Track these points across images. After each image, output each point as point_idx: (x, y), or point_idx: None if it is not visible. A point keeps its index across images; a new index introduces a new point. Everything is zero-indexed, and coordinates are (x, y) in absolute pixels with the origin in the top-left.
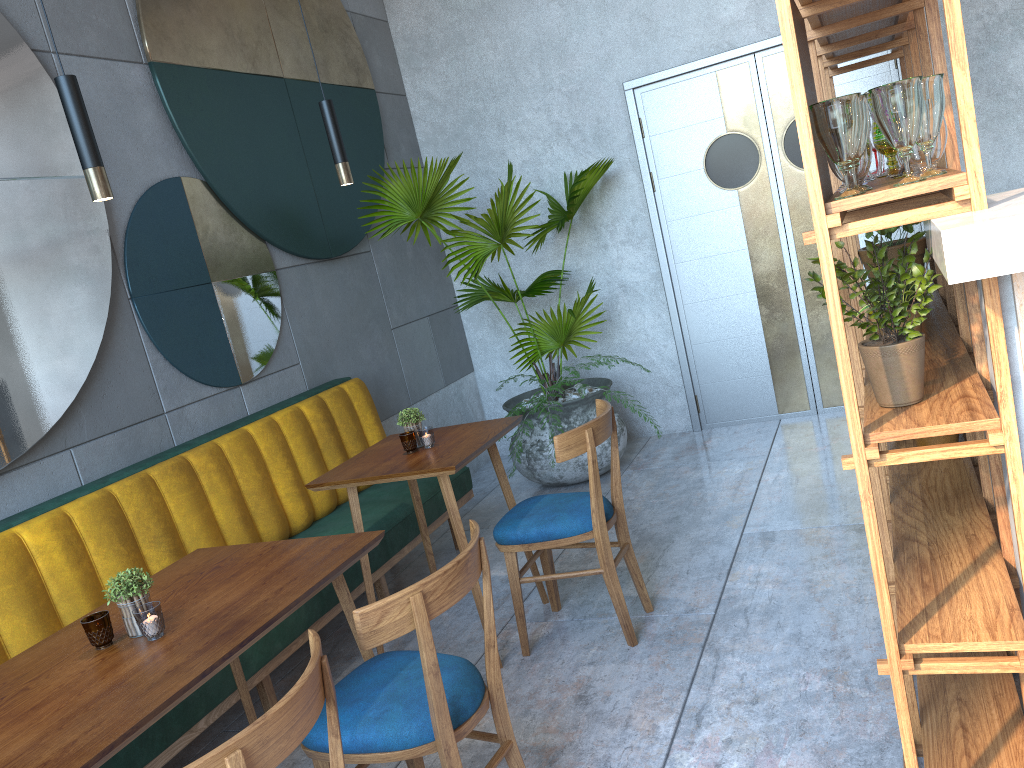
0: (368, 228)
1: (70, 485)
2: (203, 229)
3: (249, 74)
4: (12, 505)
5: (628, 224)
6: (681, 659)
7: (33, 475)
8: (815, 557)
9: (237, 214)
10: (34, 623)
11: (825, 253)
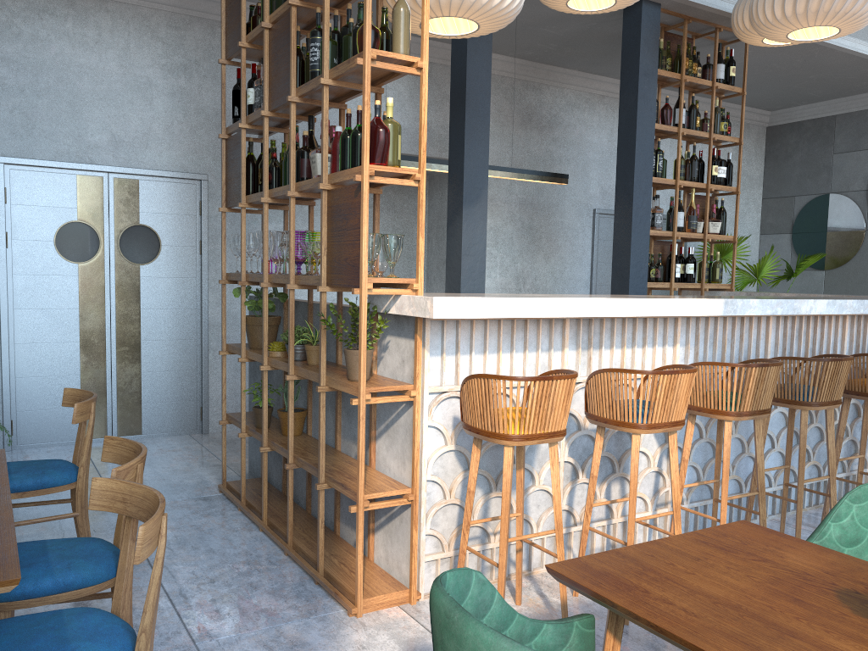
0: None
1: None
2: None
3: None
4: None
5: None
6: (140, 572)
7: None
8: (187, 514)
9: None
10: None
11: (365, 299)
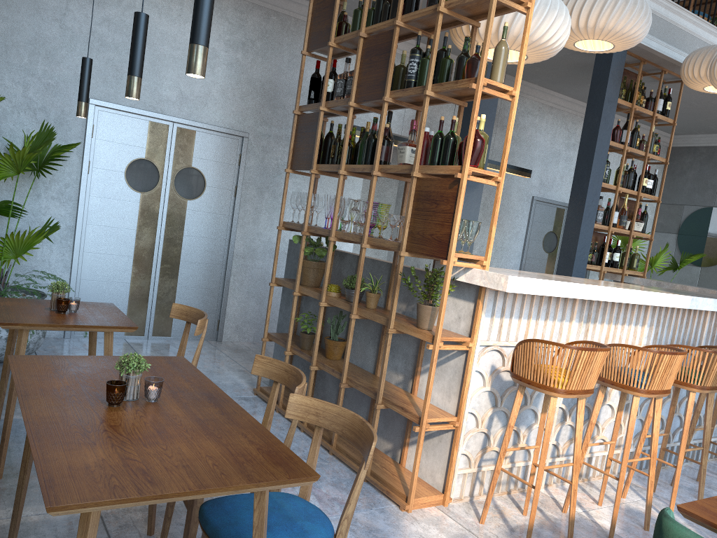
0: None
1: None
2: None
3: None
4: None
5: (61, 187)
6: None
7: None
8: None
9: None
10: None
11: (450, 269)
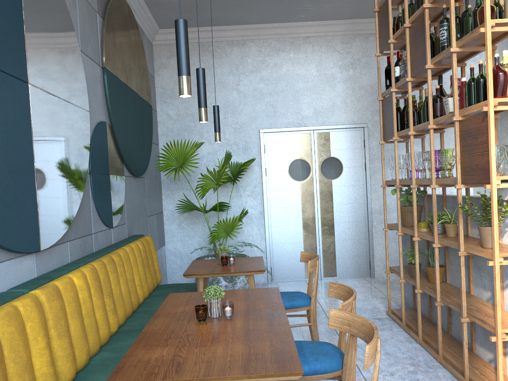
0: (147, 166)
1: (66, 260)
2: (109, 148)
3: (126, 84)
4: (50, 265)
5: (252, 188)
6: None
7: (57, 251)
8: None
9: (119, 145)
10: (81, 326)
11: (494, 192)
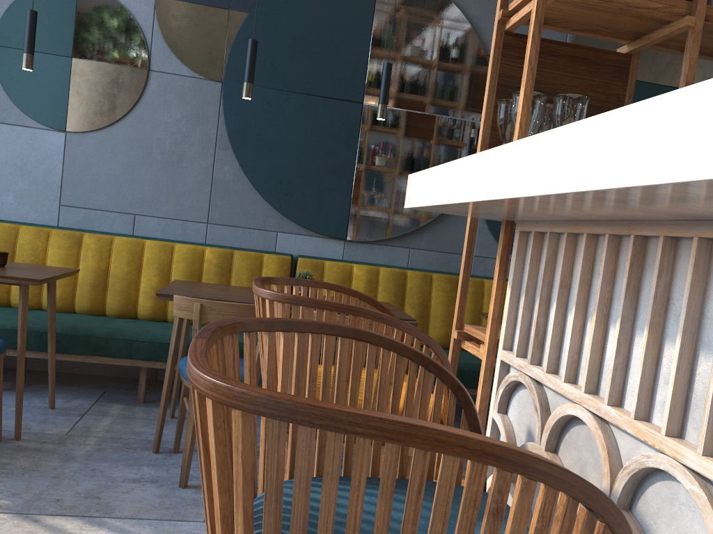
0: None
1: (401, 264)
2: None
3: (648, 83)
4: (370, 259)
5: None
6: None
7: (386, 251)
8: None
9: None
10: None
11: None
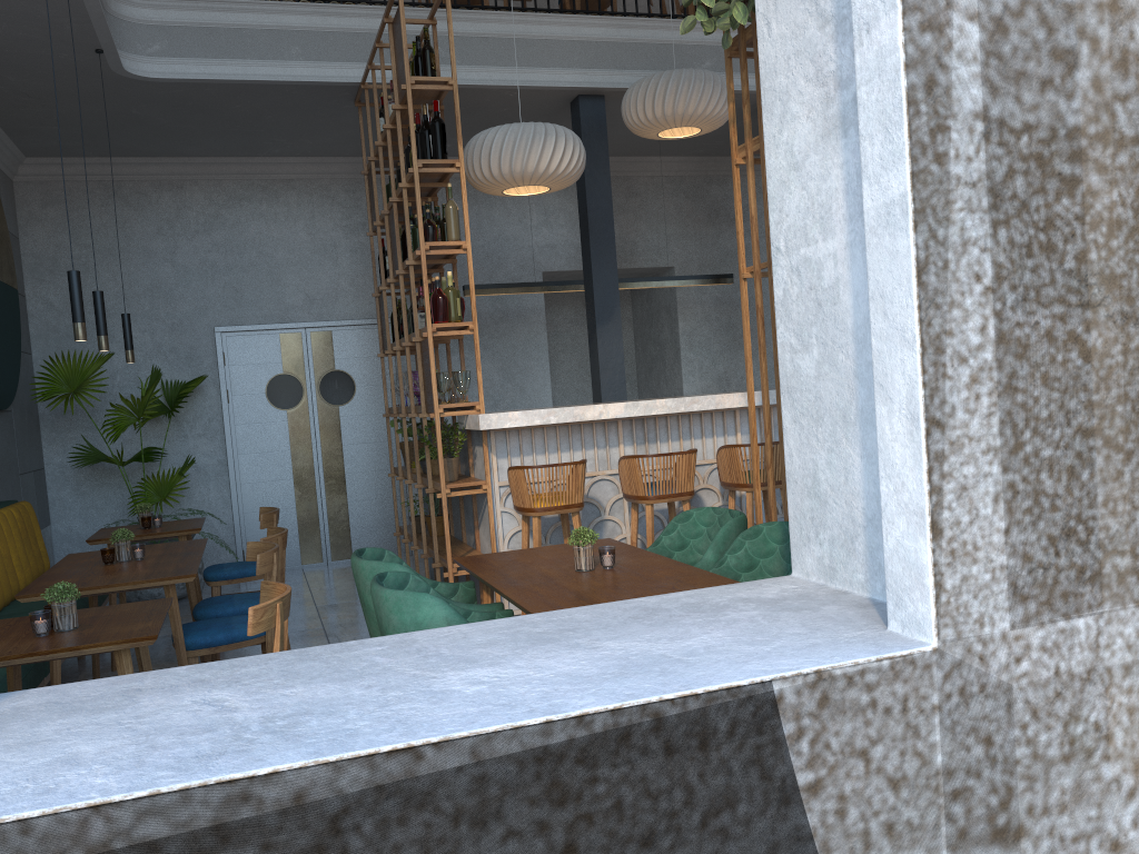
0: (15, 393)
1: None
2: None
3: None
4: None
5: (205, 422)
6: (317, 639)
7: None
8: None
9: None
10: None
11: (438, 420)
